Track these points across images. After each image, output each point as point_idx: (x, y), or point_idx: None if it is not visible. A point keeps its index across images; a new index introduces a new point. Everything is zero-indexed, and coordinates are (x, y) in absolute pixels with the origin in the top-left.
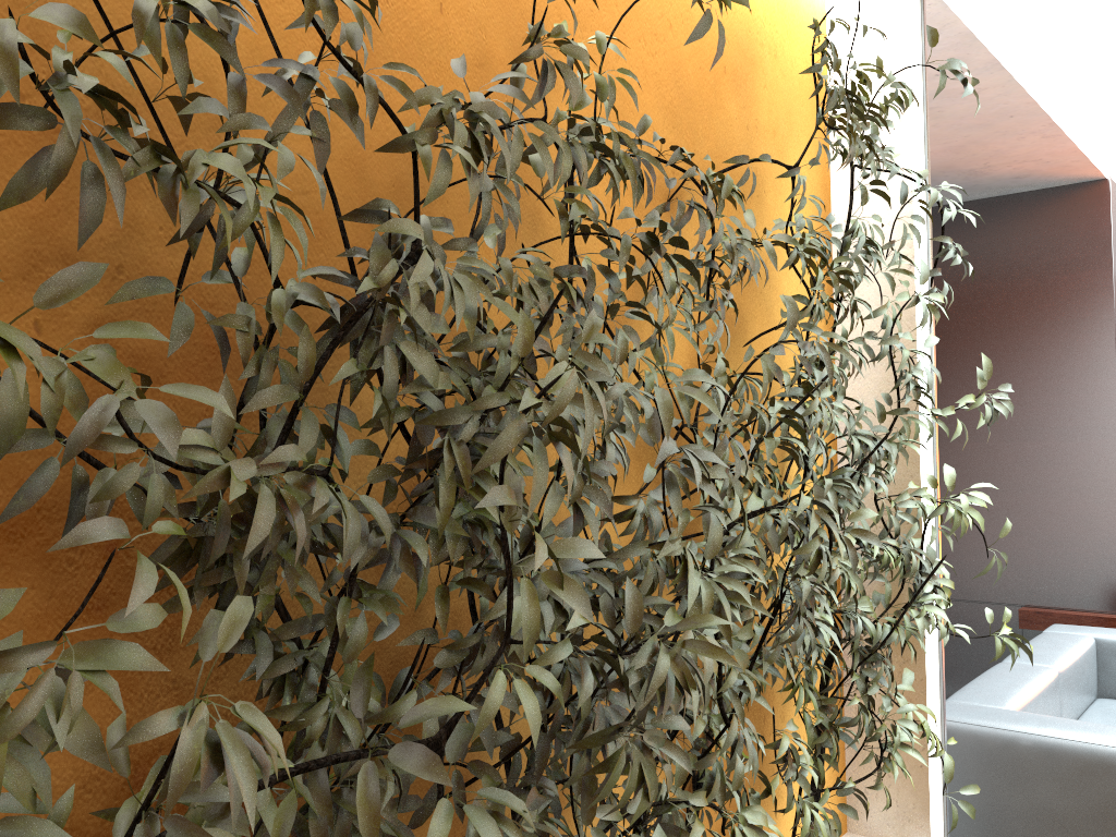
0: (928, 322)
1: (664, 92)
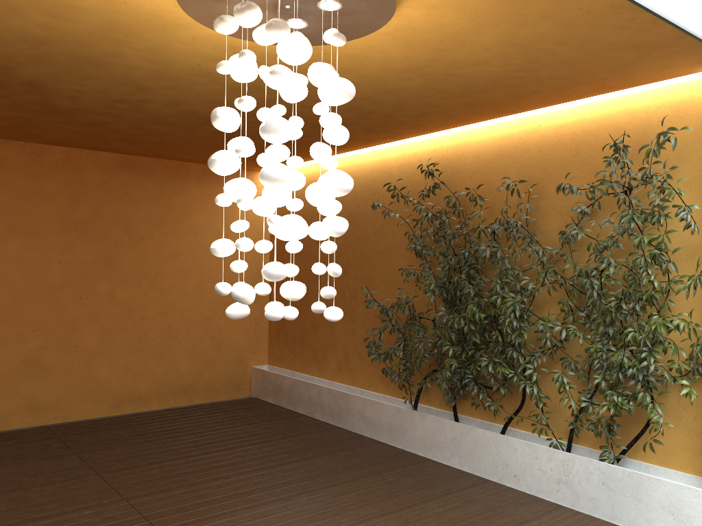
0: None
1: (587, 180)
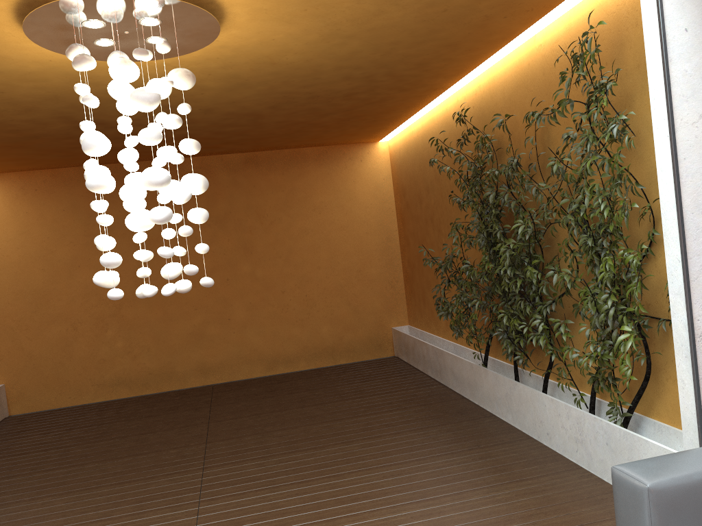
0: (669, 145)
1: (580, 99)
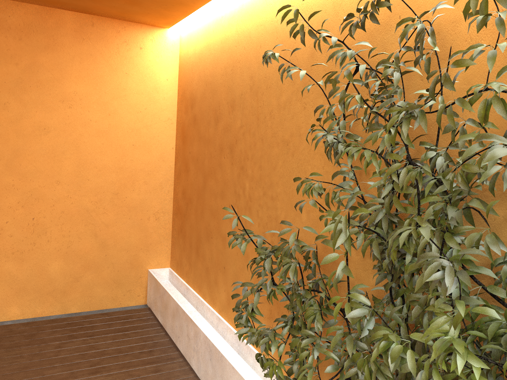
0: None
1: None
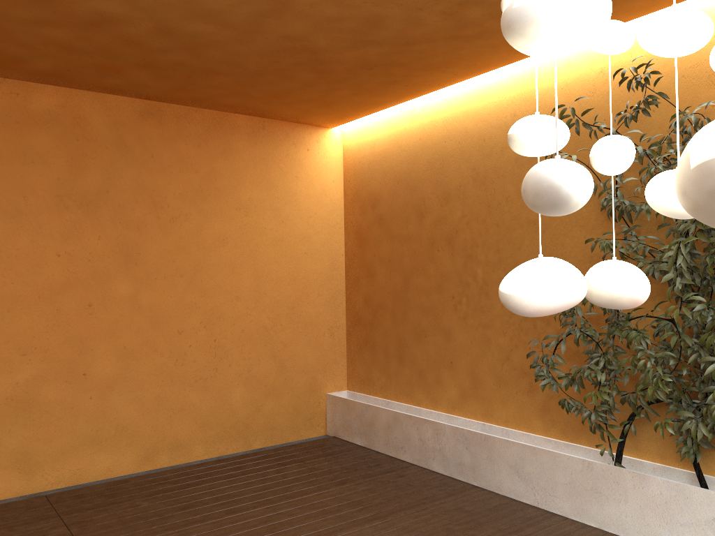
0: None
1: None
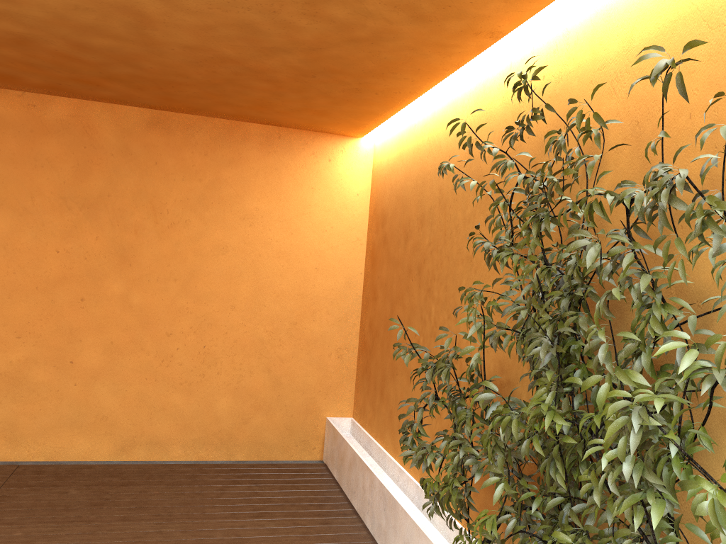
0: None
1: None
